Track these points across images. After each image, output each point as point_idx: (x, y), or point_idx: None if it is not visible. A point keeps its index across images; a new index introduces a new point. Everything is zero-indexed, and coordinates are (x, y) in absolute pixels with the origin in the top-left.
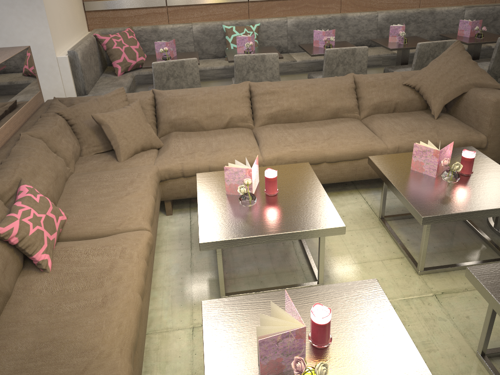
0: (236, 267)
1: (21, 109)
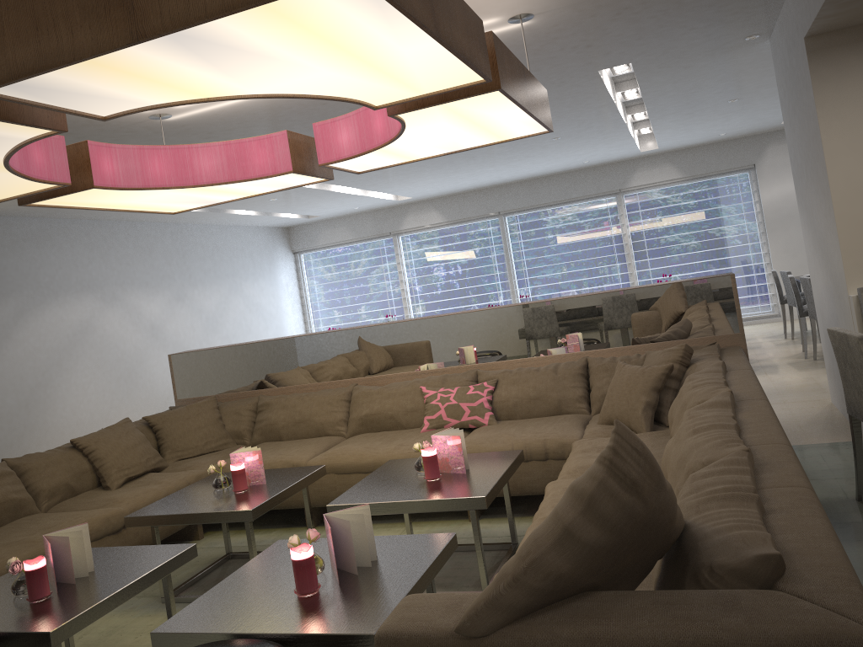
0: (452, 558)
1: (661, 342)
